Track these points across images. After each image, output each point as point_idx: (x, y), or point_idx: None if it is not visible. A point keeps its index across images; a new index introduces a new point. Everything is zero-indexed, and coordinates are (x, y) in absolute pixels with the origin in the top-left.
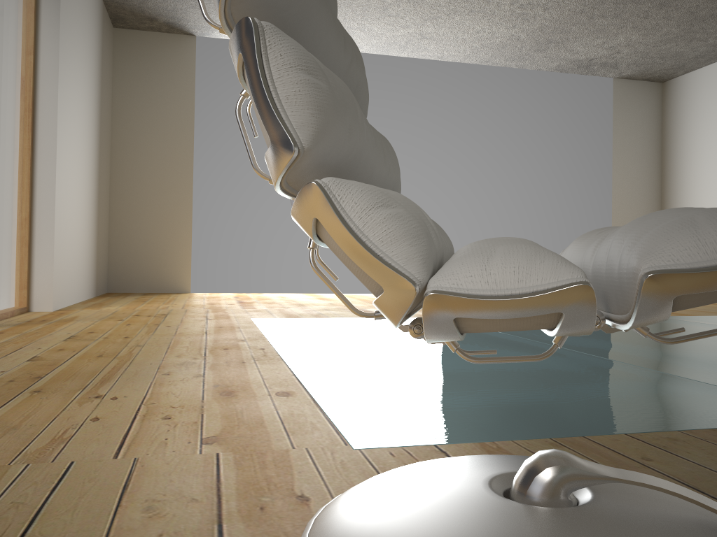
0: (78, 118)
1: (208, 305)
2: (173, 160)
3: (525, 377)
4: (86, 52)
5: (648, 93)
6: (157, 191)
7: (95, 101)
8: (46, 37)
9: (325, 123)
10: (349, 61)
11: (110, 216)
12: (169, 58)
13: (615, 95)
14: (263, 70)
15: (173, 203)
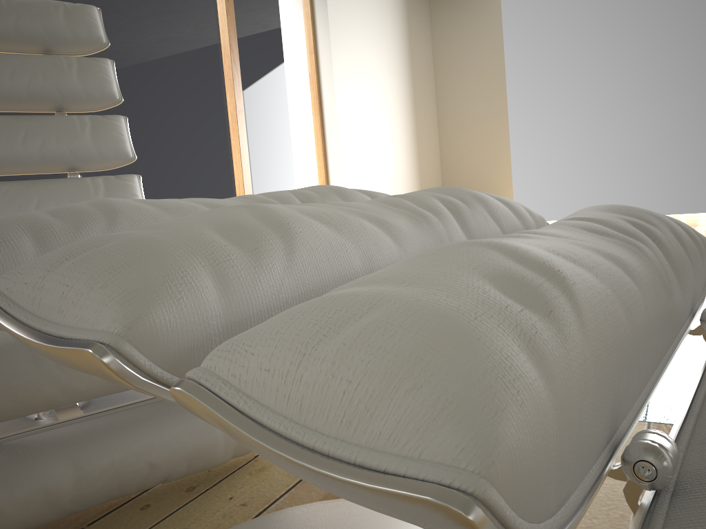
0: (371, 89)
1: None
2: (489, 99)
3: None
4: (378, 30)
5: None
6: (477, 132)
7: (400, 67)
8: (321, 36)
9: None
10: (40, 144)
11: (441, 160)
12: (476, 2)
13: None
14: None
15: (491, 140)
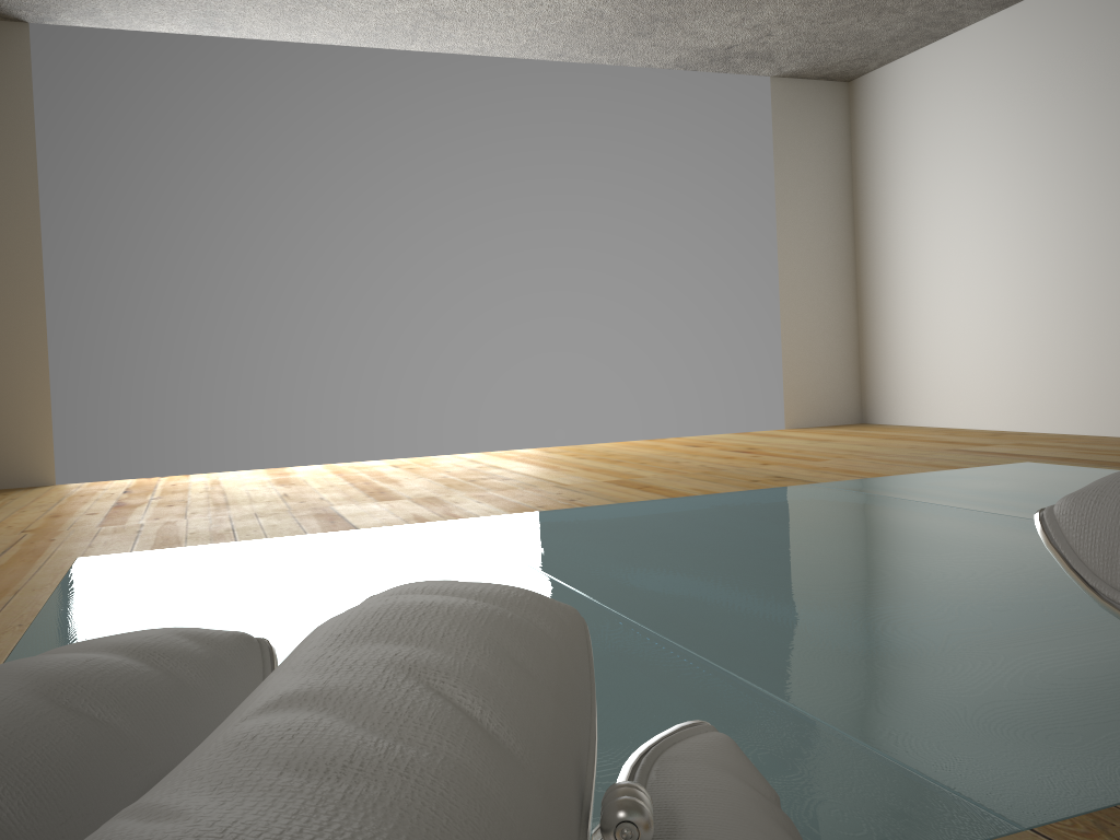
0: None
1: (44, 520)
2: (4, 250)
3: None
4: None
5: (826, 100)
6: None
7: None
8: None
9: None
10: None
11: None
12: None
13: (774, 105)
14: None
15: (9, 327)
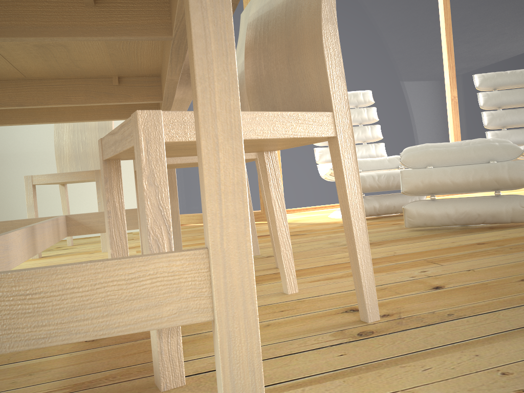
0: None
1: None
2: None
3: None
4: None
5: None
6: None
7: None
8: None
9: None
10: None
11: None
12: None
13: None
14: (486, 137)
15: None
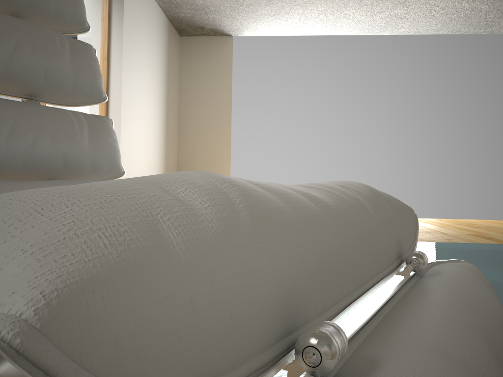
0: (143, 98)
1: None
2: (218, 122)
3: (370, 307)
4: (151, 55)
5: None
6: (208, 144)
7: (161, 86)
8: (115, 48)
9: None
10: (10, 50)
11: (178, 161)
12: (215, 53)
13: None
14: None
15: (218, 152)
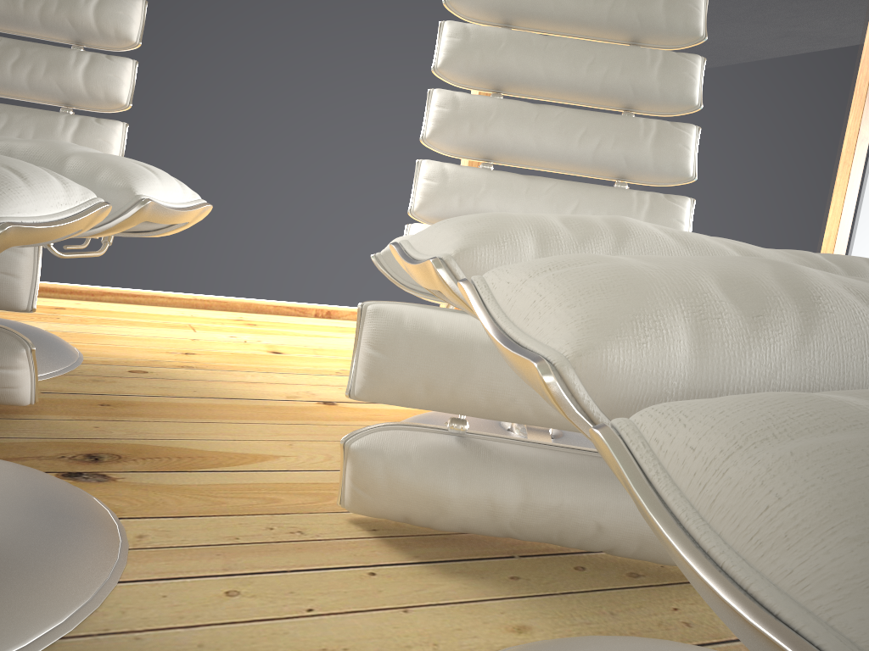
0: None
1: None
2: None
3: None
4: None
5: None
6: None
7: None
8: None
9: (427, 200)
10: (595, 145)
11: None
12: None
13: None
14: (415, 180)
15: None
